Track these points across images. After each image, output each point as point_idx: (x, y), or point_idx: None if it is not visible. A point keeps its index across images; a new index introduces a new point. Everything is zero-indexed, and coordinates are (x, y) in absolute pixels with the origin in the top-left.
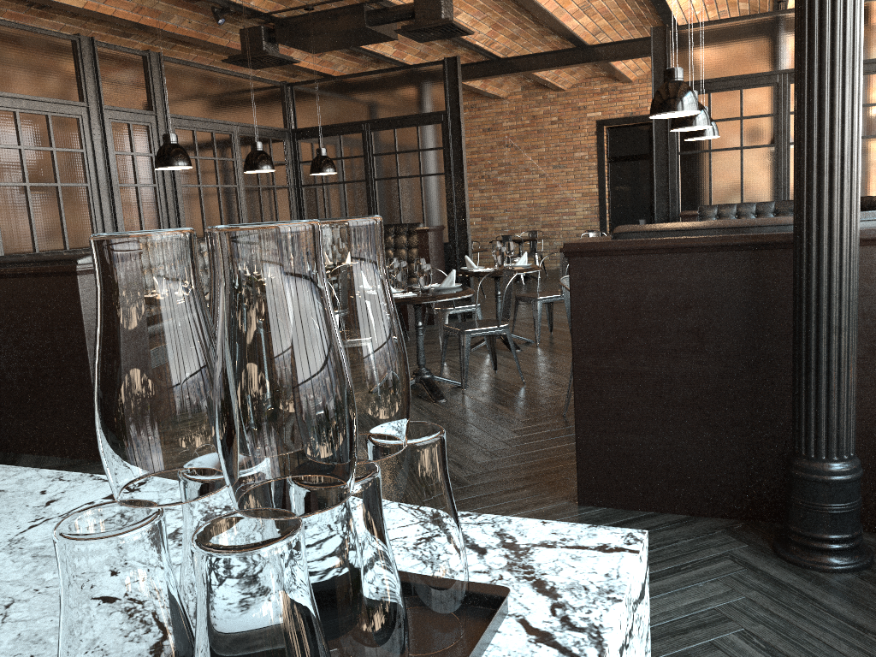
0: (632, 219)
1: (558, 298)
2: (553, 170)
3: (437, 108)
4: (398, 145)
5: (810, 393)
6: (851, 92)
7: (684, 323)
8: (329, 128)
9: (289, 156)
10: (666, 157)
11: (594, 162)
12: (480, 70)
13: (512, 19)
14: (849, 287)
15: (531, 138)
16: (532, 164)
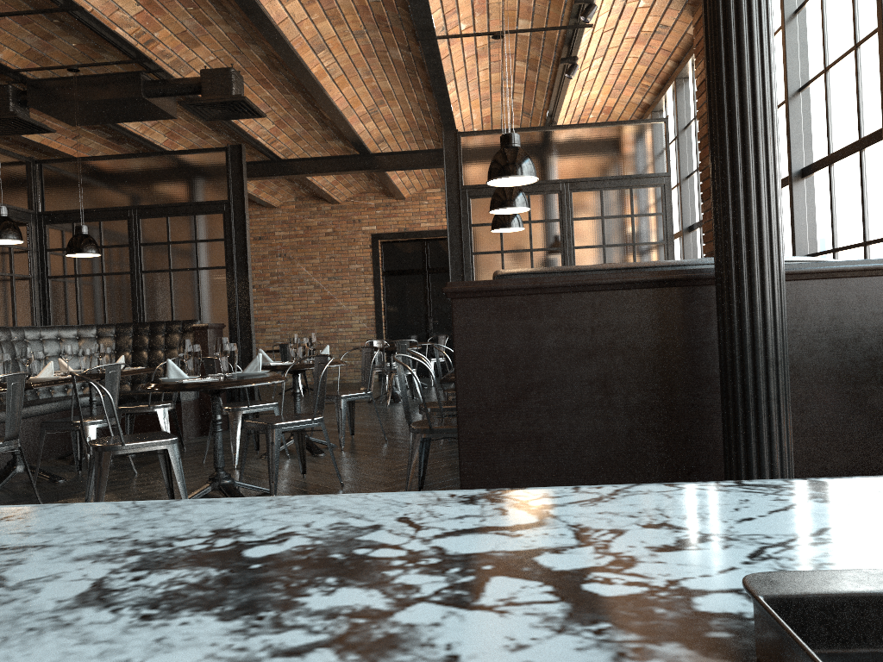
0: (408, 332)
1: (363, 396)
2: (329, 281)
3: (218, 196)
4: (171, 234)
5: (750, 438)
6: (770, 108)
7: (588, 374)
8: (87, 213)
9: (34, 241)
10: (461, 257)
11: (369, 275)
12: (259, 170)
13: (298, 117)
14: (781, 315)
15: (305, 248)
16: (306, 275)
